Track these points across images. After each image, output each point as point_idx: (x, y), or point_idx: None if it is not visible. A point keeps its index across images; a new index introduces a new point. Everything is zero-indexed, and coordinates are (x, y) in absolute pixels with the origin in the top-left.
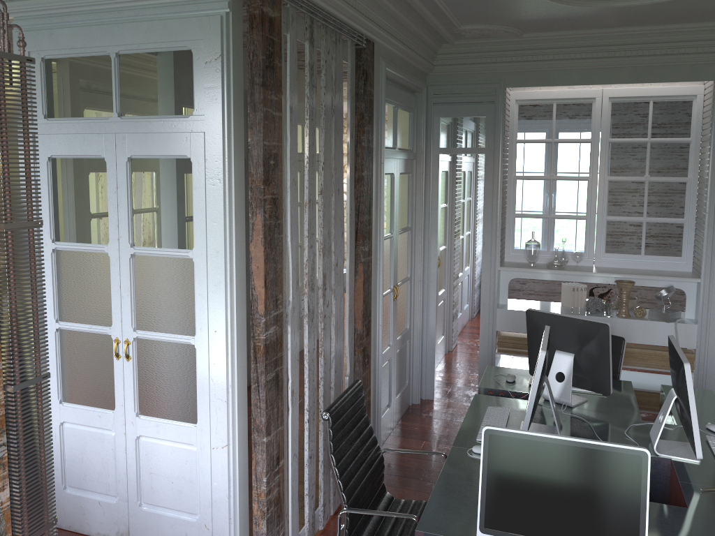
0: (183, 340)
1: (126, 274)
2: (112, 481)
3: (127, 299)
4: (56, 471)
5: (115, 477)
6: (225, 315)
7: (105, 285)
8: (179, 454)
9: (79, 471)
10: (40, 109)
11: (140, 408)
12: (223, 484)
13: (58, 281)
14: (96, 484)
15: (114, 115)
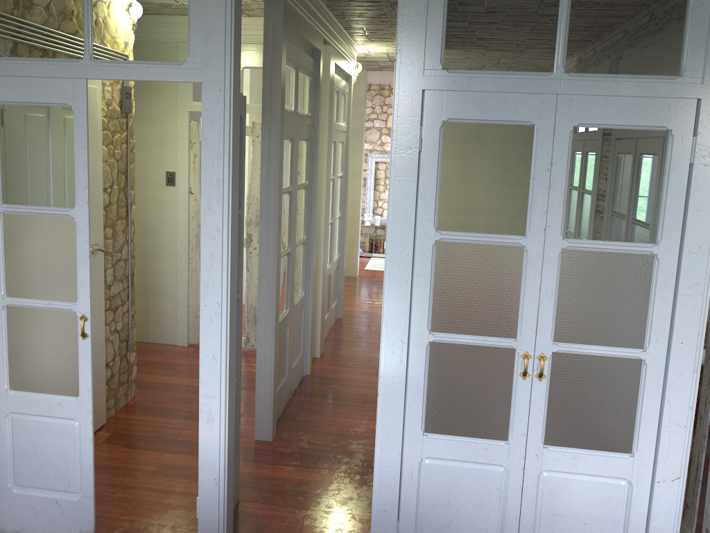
0: (628, 355)
1: (552, 273)
2: (493, 526)
3: (548, 305)
4: (408, 518)
5: (497, 521)
6: (699, 323)
7: (512, 286)
8: (601, 490)
9: (442, 517)
10: (436, 57)
11: (547, 437)
12: (666, 523)
13: (436, 281)
14: (466, 531)
15: (559, 71)
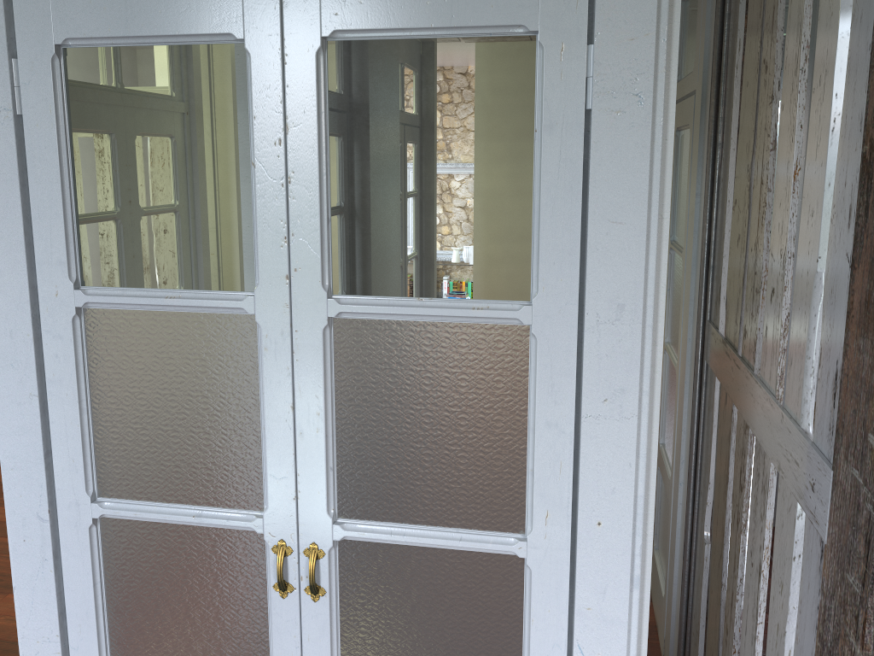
0: (490, 548)
1: (314, 373)
2: None
3: (315, 441)
4: None
5: None
6: (633, 480)
7: (243, 401)
8: None
9: None
10: None
11: None
12: None
13: (93, 394)
14: None
15: None
